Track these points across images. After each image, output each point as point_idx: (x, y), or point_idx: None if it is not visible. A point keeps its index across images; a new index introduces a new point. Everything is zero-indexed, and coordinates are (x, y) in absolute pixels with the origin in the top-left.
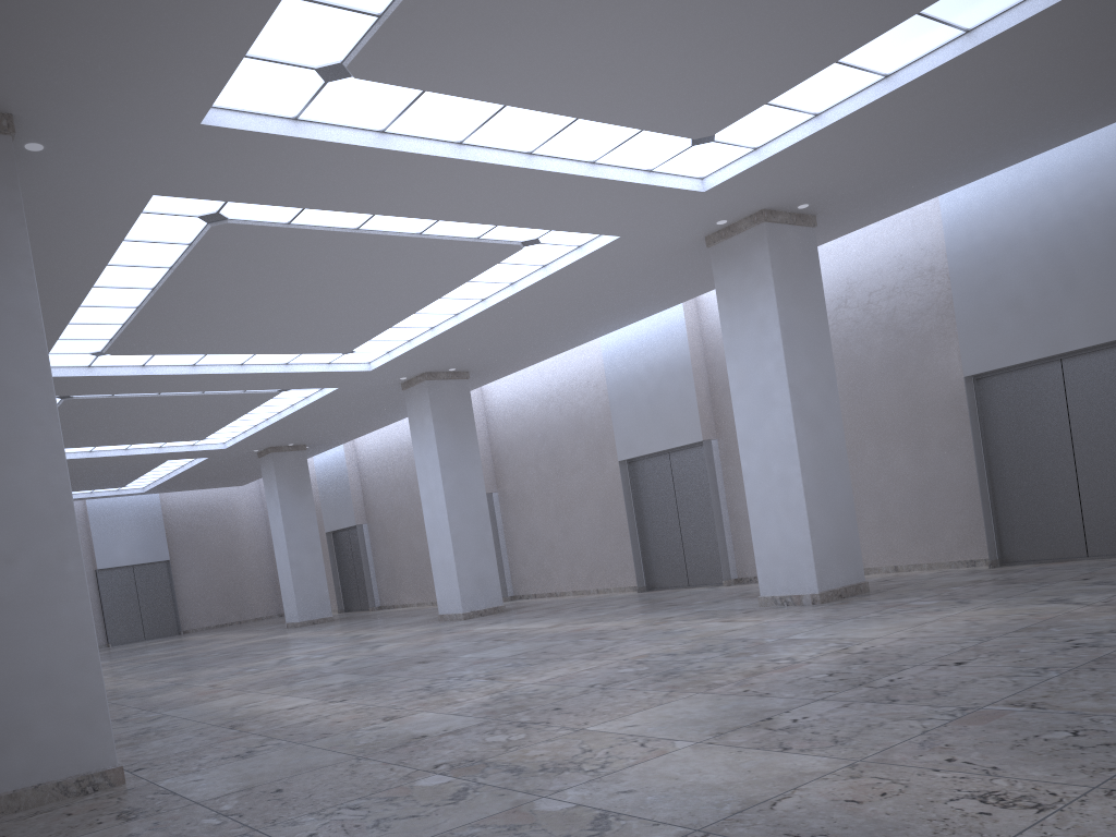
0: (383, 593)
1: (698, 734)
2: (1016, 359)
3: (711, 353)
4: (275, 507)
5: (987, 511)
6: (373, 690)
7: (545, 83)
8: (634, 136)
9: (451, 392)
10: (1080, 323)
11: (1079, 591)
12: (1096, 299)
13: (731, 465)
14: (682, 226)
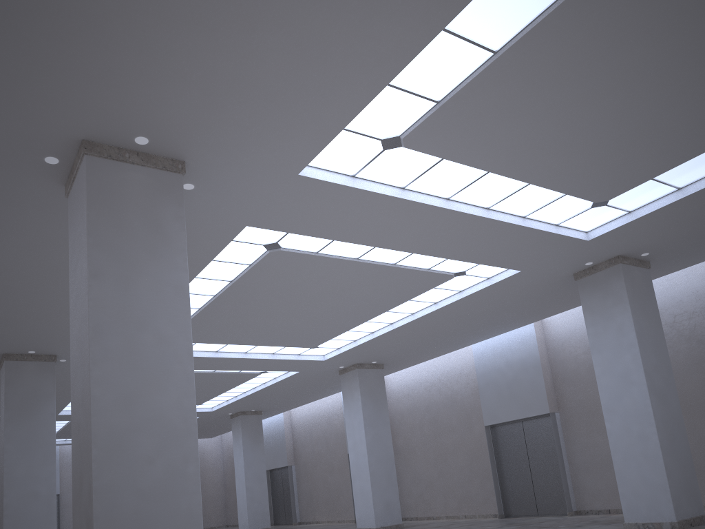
0: (302, 513)
1: None
2: None
3: (553, 355)
4: (239, 451)
5: None
6: None
7: (521, 156)
8: (557, 199)
9: (372, 377)
10: None
11: None
12: None
13: (570, 430)
14: (563, 265)
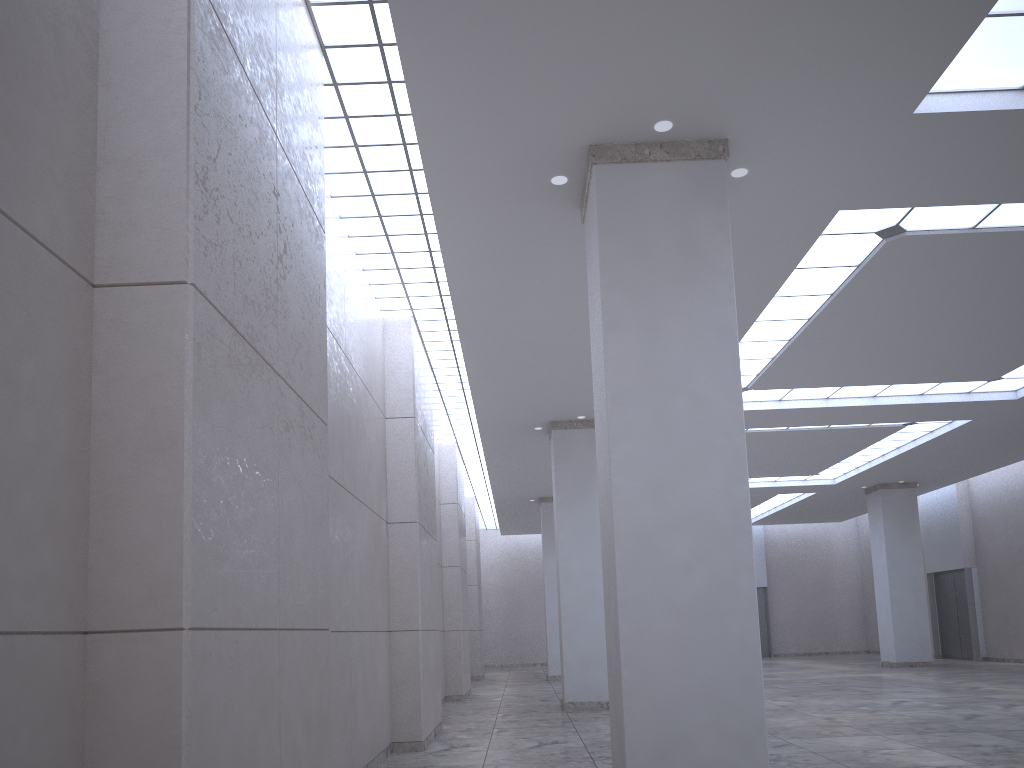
0: (990, 643)
1: None
2: None
3: None
4: (878, 543)
5: None
6: None
7: None
8: None
9: None
10: None
11: None
12: None
13: None
14: None
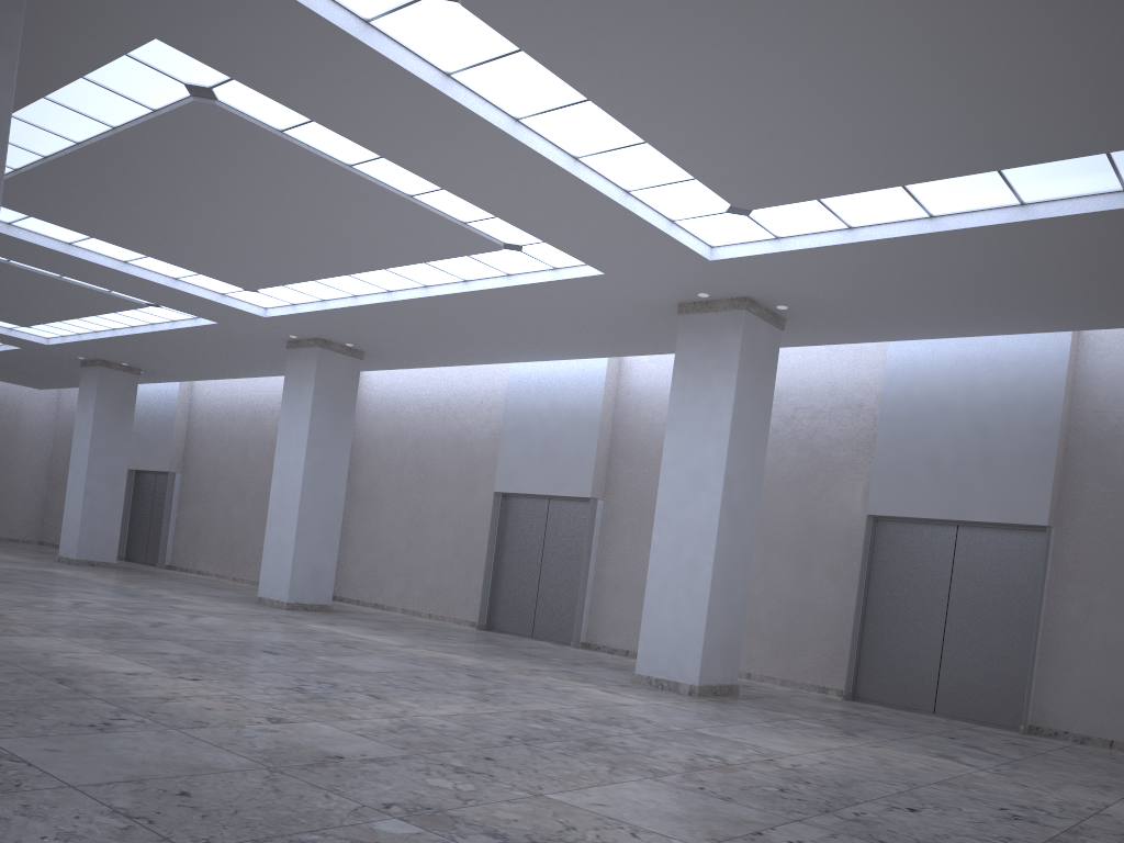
0: (177, 552)
1: (690, 834)
2: (920, 512)
3: (621, 415)
4: (85, 426)
5: (854, 646)
6: (228, 675)
7: (642, 94)
8: (682, 182)
9: (341, 368)
10: (987, 498)
11: (958, 750)
12: (1007, 481)
13: (611, 530)
14: (667, 285)
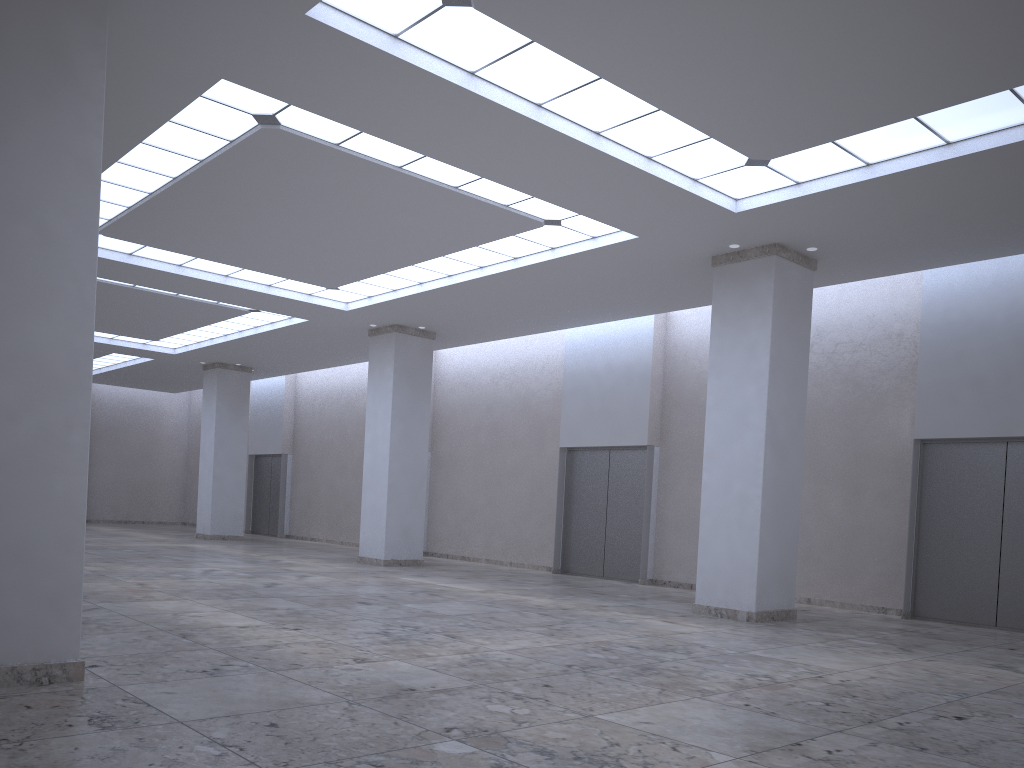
0: (293, 523)
1: (729, 747)
2: (967, 432)
3: (670, 366)
4: (209, 420)
5: (910, 566)
6: (324, 624)
7: (649, 65)
8: (699, 142)
9: (416, 349)
10: None
11: (1017, 660)
12: None
13: (668, 474)
14: (698, 241)
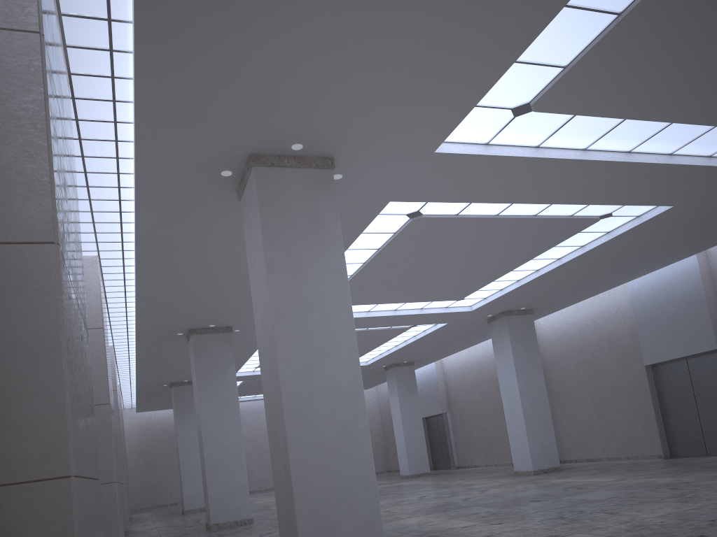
0: (460, 457)
1: None
2: None
3: None
4: (395, 401)
5: None
6: (516, 517)
7: (659, 99)
8: (707, 132)
9: (521, 323)
10: None
11: None
12: None
13: None
14: None
